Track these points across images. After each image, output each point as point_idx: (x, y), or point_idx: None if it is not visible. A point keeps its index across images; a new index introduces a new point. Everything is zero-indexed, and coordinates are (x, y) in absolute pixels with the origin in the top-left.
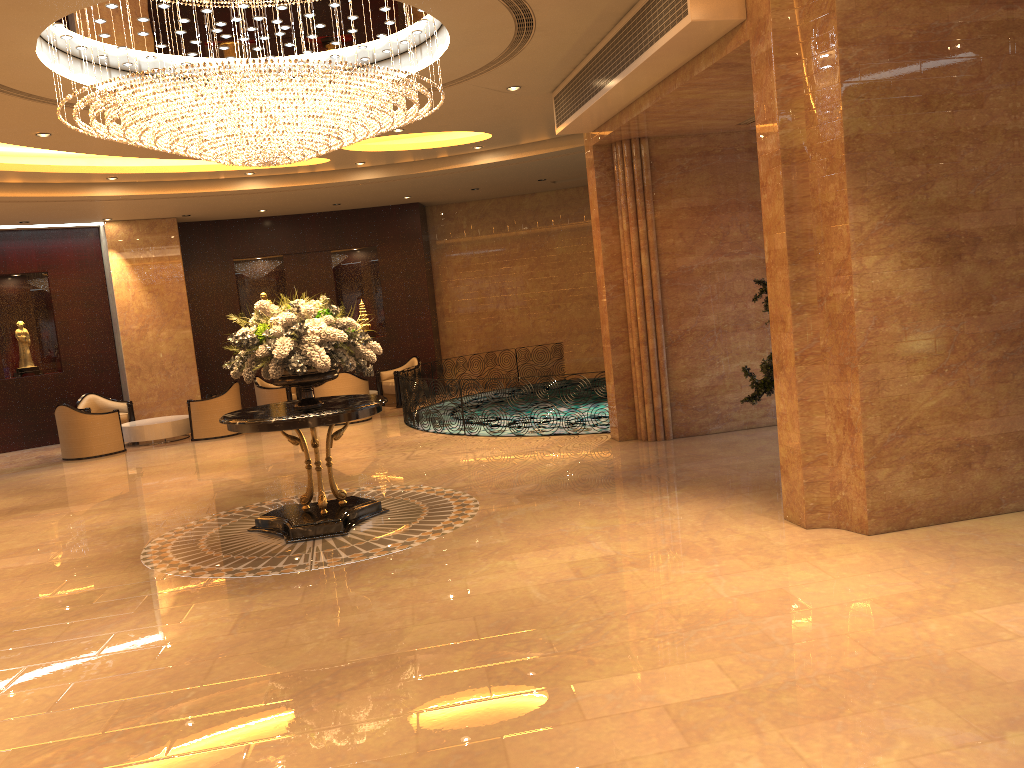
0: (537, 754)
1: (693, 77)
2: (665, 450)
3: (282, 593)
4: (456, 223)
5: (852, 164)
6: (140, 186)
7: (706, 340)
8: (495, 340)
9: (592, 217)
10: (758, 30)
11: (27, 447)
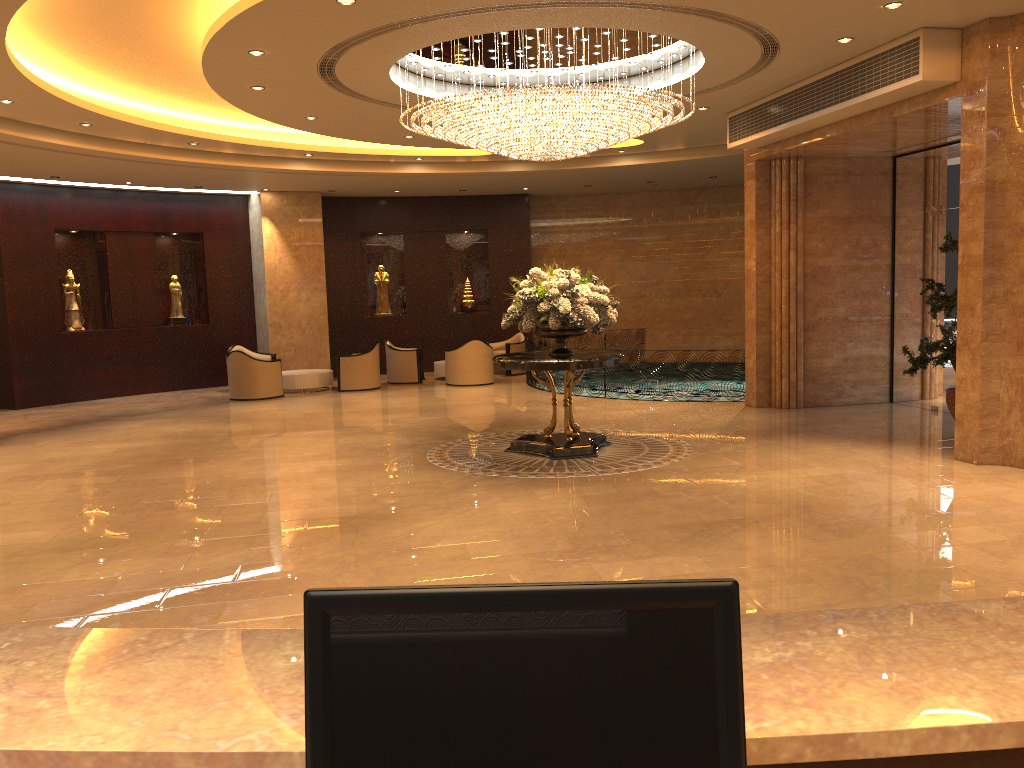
0: (905, 561)
1: (892, 117)
2: (805, 415)
3: (596, 486)
4: (556, 214)
5: None
6: (325, 163)
7: (836, 328)
8: None
9: (746, 219)
10: (972, 91)
11: (176, 389)
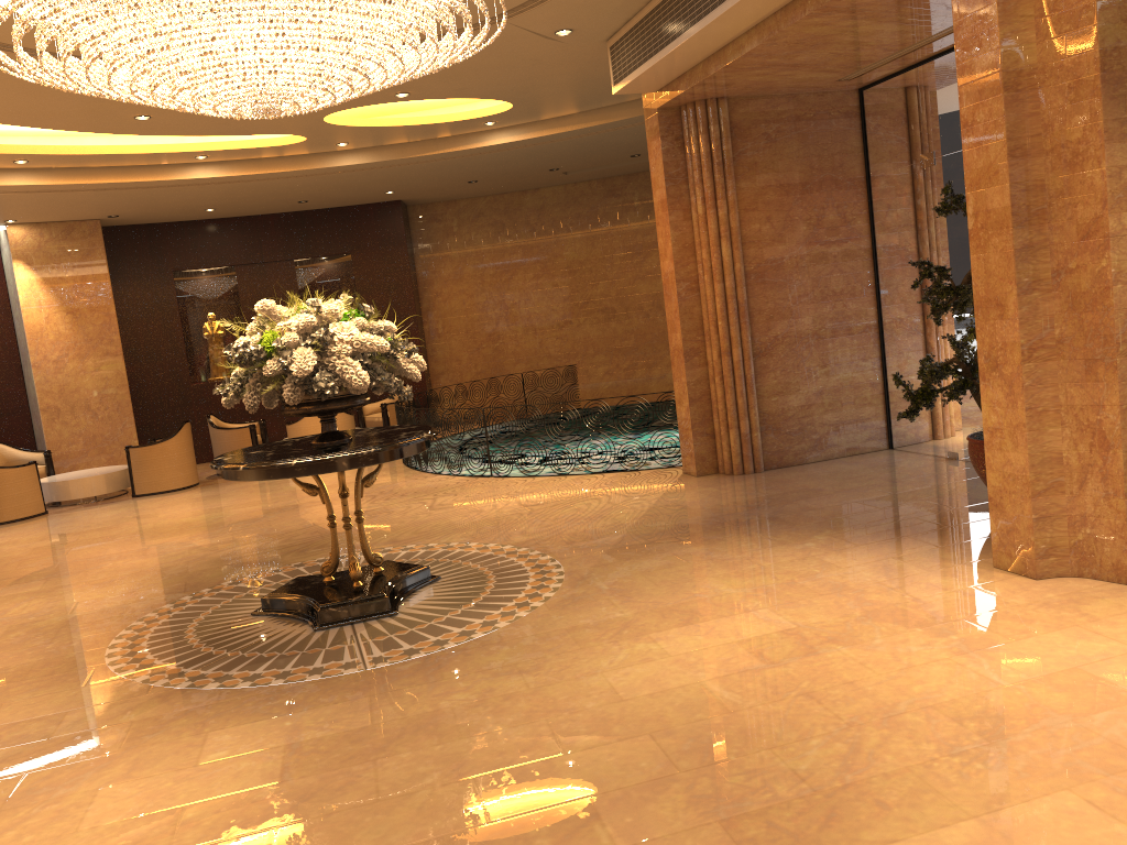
0: None
1: None
2: (764, 485)
3: (338, 709)
4: (445, 225)
5: (1109, 87)
6: (58, 173)
7: (800, 348)
8: (495, 364)
9: (655, 199)
10: None
11: None
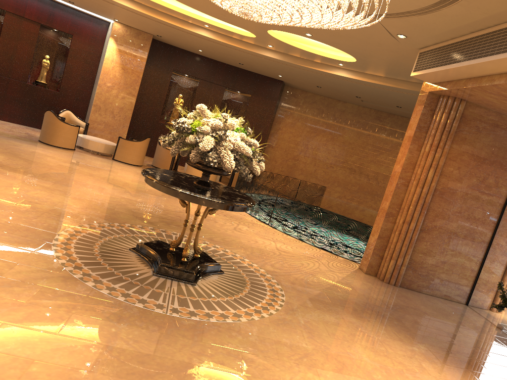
0: None
1: None
2: (397, 296)
3: (142, 333)
4: (297, 100)
5: None
6: (143, 7)
7: (445, 237)
8: (291, 170)
9: (406, 134)
10: None
11: (23, 124)
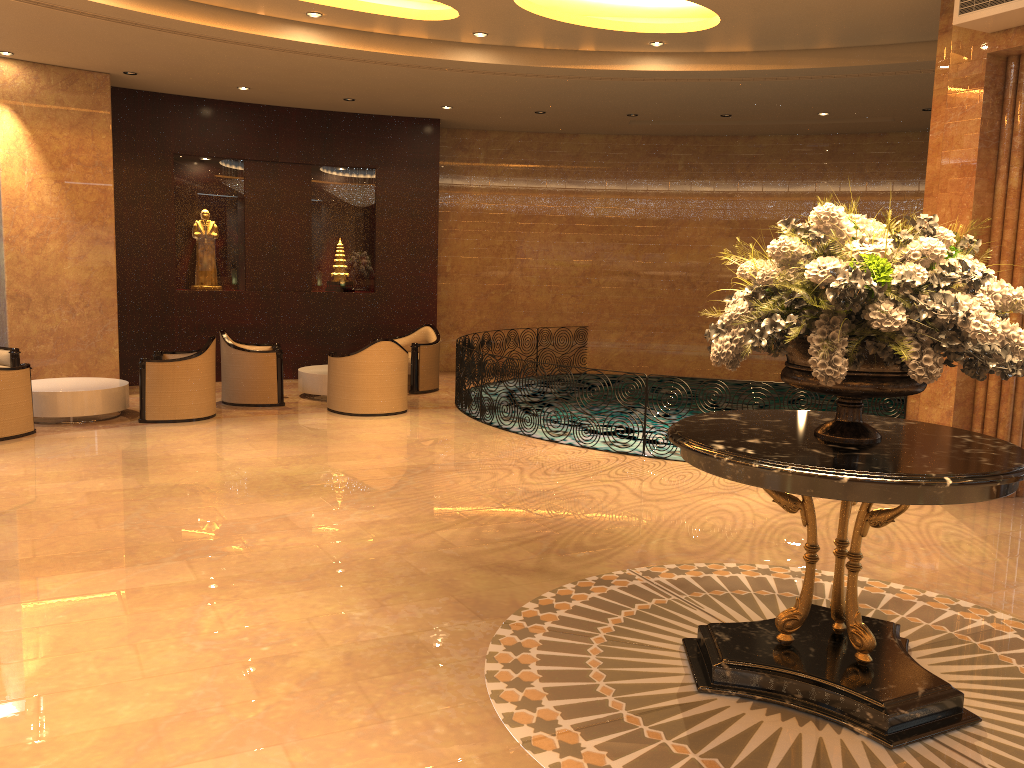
0: None
1: None
2: None
3: None
4: (470, 156)
5: None
6: None
7: None
8: (502, 314)
9: (947, 162)
10: None
11: None
